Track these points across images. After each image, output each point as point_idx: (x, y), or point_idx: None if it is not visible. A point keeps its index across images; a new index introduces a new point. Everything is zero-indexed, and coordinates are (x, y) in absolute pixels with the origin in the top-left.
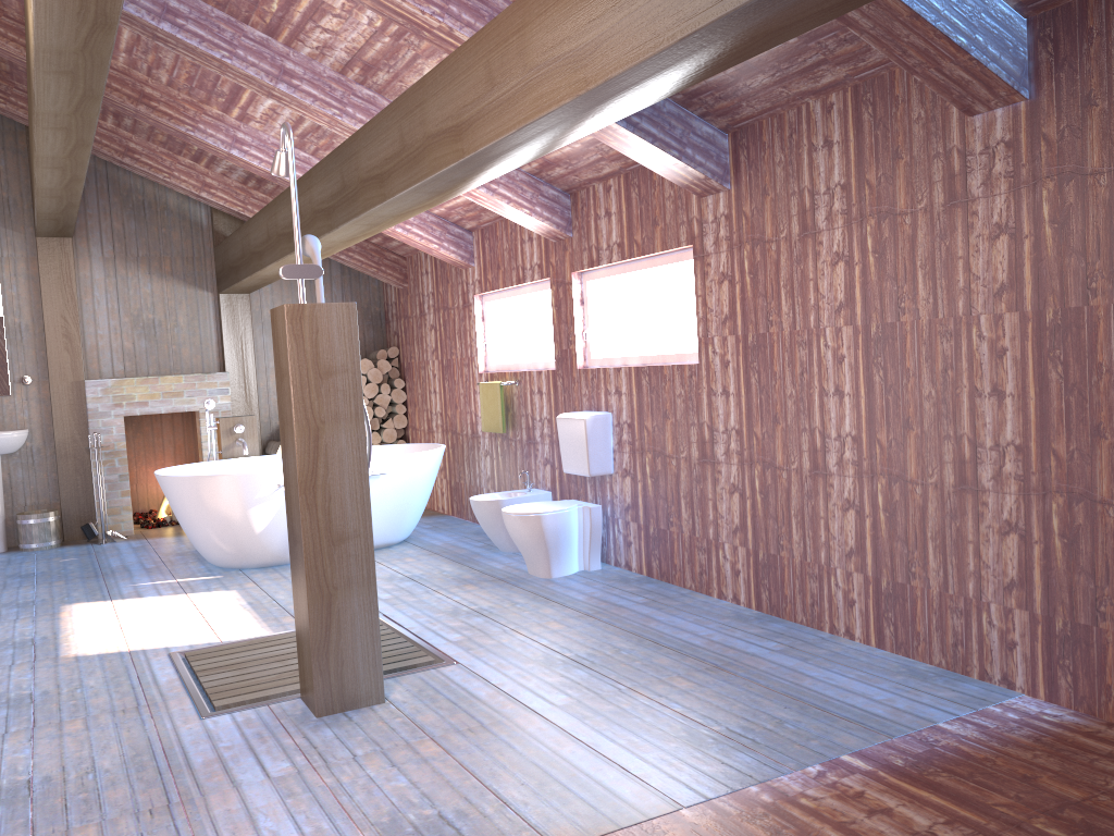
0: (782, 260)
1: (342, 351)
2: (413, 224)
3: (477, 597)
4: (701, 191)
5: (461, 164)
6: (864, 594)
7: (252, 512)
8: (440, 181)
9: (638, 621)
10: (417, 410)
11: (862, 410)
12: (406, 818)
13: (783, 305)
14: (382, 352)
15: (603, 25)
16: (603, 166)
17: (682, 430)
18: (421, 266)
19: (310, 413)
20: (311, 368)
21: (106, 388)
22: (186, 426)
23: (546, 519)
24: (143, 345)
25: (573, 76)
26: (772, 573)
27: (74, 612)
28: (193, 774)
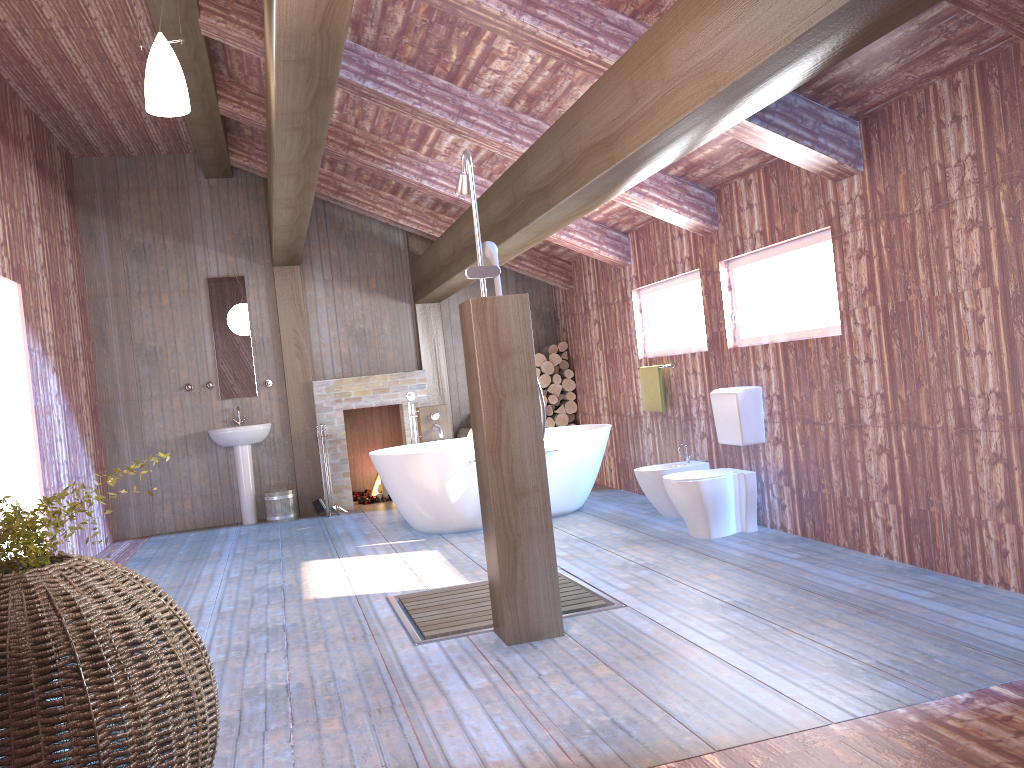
0: (917, 232)
1: (517, 335)
2: (576, 231)
3: (642, 554)
4: (835, 175)
5: (612, 170)
6: (1017, 545)
7: (448, 484)
8: (595, 187)
9: (792, 573)
10: (585, 397)
11: (1004, 367)
12: (584, 722)
13: (921, 273)
14: (553, 346)
15: (728, 36)
16: (742, 162)
17: (829, 398)
18: (584, 268)
19: (493, 387)
20: (493, 350)
21: (328, 387)
22: (391, 418)
23: (704, 485)
24: (356, 350)
25: (704, 83)
26: (923, 527)
27: (311, 566)
28: (410, 685)
